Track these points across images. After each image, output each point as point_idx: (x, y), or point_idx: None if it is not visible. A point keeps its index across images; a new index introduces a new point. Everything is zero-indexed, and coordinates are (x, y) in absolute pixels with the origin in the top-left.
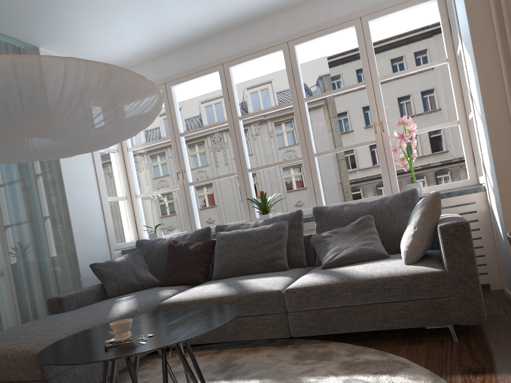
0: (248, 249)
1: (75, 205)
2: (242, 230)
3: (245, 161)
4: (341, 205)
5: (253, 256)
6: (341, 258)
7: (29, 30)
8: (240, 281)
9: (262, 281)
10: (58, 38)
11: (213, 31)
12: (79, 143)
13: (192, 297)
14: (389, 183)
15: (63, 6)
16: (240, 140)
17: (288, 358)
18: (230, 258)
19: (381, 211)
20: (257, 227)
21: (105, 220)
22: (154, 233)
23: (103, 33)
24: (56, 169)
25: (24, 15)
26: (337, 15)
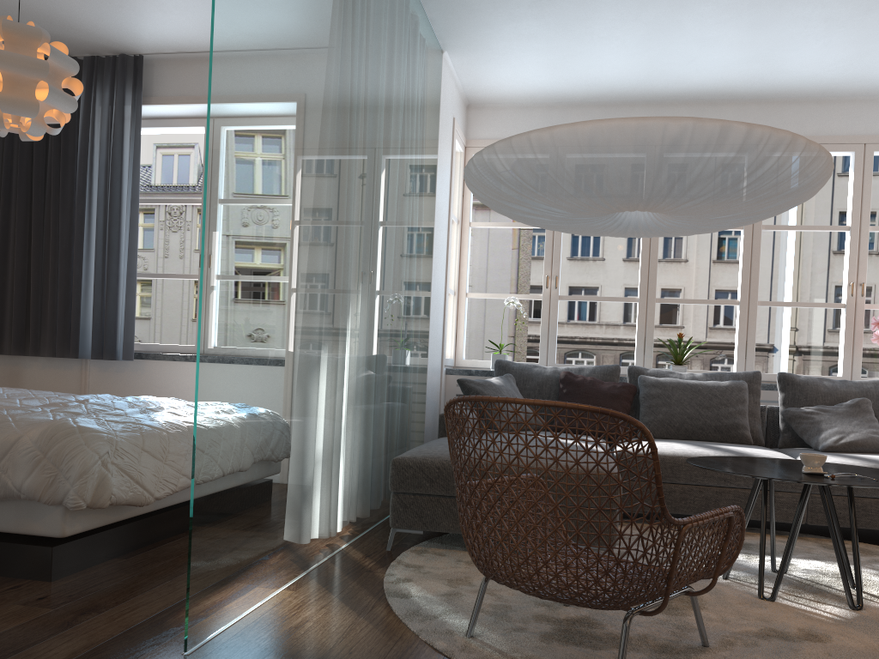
0: (697, 406)
1: (434, 289)
2: (683, 380)
3: (655, 286)
4: (818, 377)
5: (705, 417)
6: (851, 443)
7: (466, 30)
8: (712, 445)
9: (755, 451)
10: (481, 49)
11: (657, 98)
12: (675, 230)
13: (672, 452)
14: (850, 363)
15: (548, 19)
16: (654, 256)
17: (816, 547)
18: (670, 413)
19: (878, 397)
20: (697, 380)
21: (444, 319)
22: (503, 355)
23: (540, 60)
24: (431, 232)
25: (491, 13)
26: (834, 131)
